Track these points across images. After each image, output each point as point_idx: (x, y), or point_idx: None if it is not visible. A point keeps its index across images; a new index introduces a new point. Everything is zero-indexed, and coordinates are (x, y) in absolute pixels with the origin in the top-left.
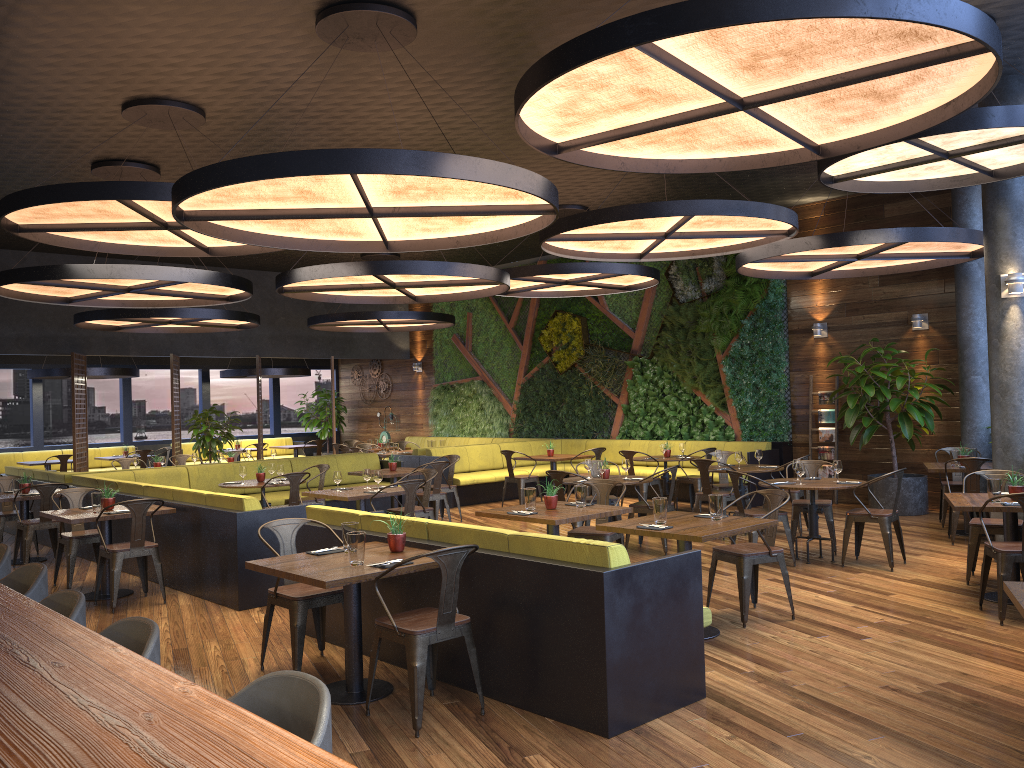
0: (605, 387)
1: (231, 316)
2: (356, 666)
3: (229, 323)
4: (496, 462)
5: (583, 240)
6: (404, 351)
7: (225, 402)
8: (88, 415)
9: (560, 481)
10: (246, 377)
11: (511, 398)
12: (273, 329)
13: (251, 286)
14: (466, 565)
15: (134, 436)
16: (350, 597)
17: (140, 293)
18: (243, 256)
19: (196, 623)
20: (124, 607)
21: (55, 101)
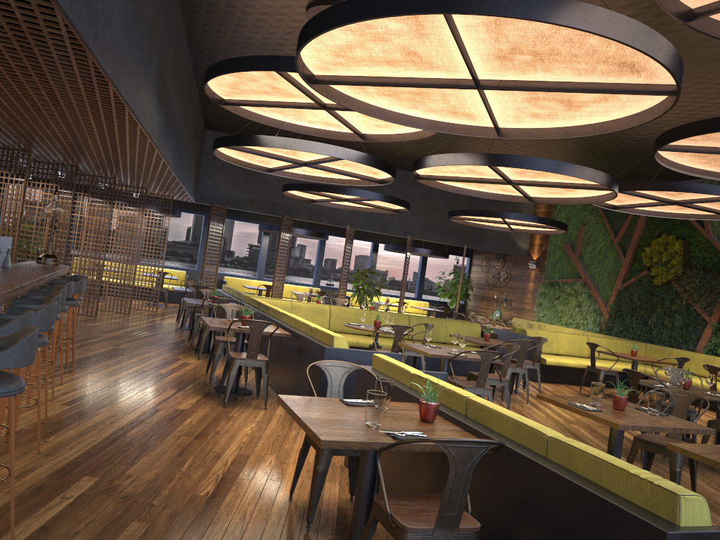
0: (697, 305)
1: (386, 199)
2: (360, 532)
3: (388, 207)
4: (582, 351)
5: (701, 152)
6: (523, 250)
7: (388, 269)
8: (299, 263)
9: (636, 381)
10: (402, 252)
11: (606, 301)
12: (425, 219)
13: (394, 170)
14: (494, 458)
15: (325, 283)
16: (365, 458)
17: (313, 168)
18: (409, 160)
19: (273, 433)
20: (235, 404)
21: (259, 3)
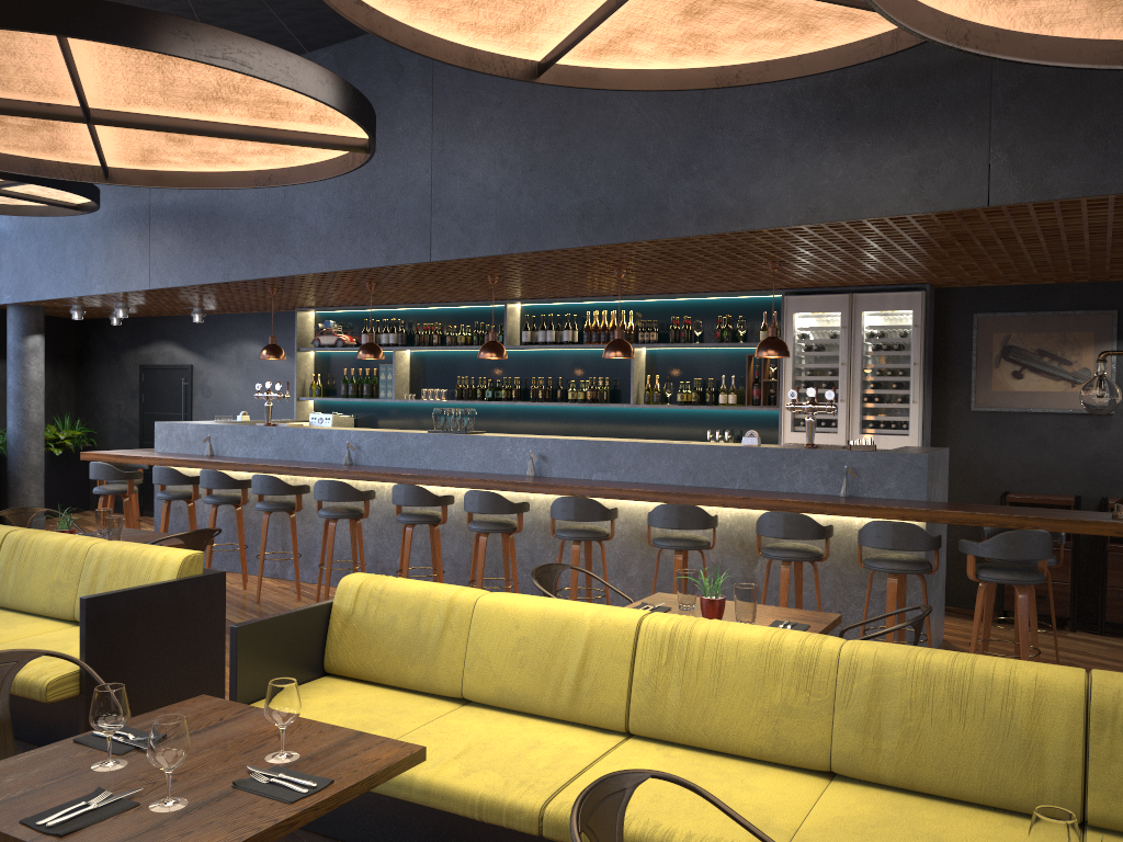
0: None
1: None
2: None
3: None
4: None
5: None
6: None
7: None
8: None
9: None
10: None
11: None
12: None
13: None
14: None
15: None
16: None
17: None
18: None
19: None
20: None
21: None
